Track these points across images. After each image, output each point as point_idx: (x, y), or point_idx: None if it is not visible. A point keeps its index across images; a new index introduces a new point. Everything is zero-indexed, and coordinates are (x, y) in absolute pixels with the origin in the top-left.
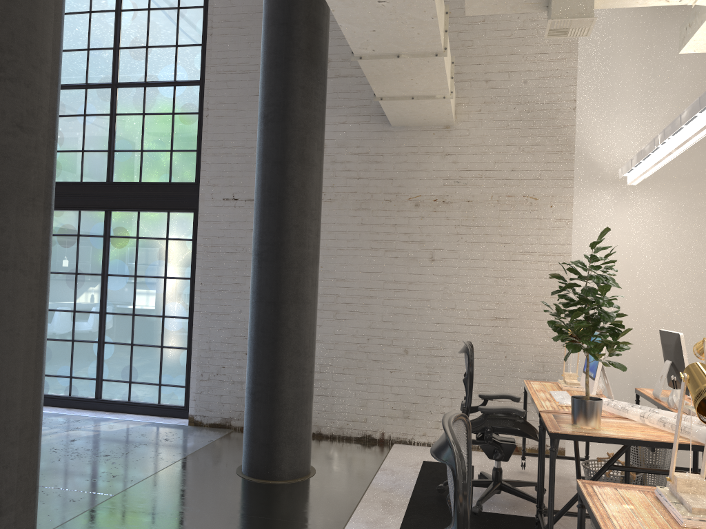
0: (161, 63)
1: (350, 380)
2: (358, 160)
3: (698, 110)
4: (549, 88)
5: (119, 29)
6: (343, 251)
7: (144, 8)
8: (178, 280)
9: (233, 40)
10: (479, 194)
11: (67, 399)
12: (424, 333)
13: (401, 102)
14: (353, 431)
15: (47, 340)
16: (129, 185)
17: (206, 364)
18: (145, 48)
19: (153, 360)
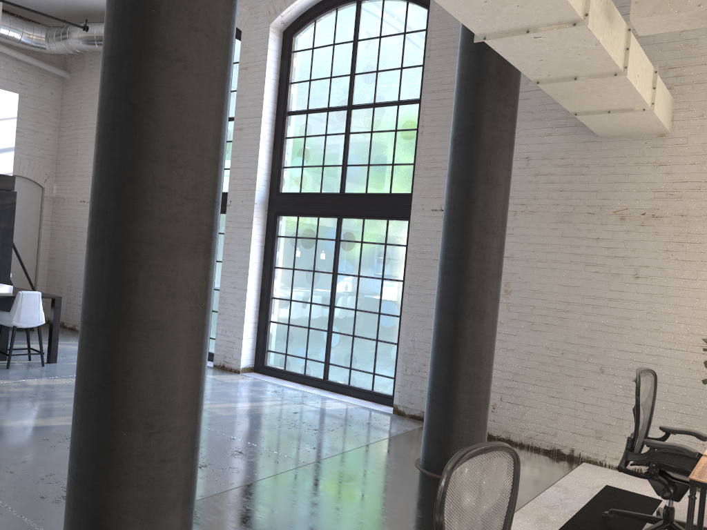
0: (388, 85)
1: (542, 392)
2: (561, 172)
3: None
4: None
5: (355, 57)
6: (542, 263)
7: (376, 36)
8: (393, 282)
9: (447, 61)
10: (695, 208)
11: (302, 376)
12: (622, 353)
13: (599, 115)
14: (542, 443)
15: (290, 326)
16: (357, 196)
17: (410, 361)
18: (375, 72)
19: (369, 351)
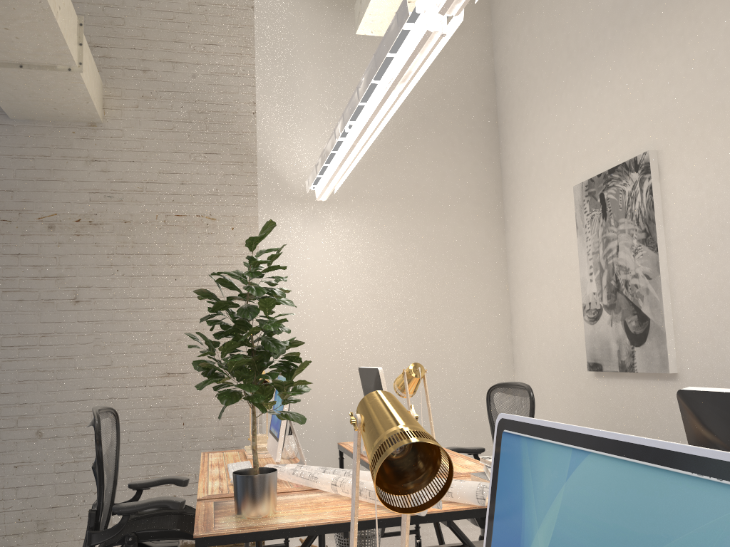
0: None
1: None
2: None
3: (375, 72)
4: (223, 86)
5: None
6: None
7: None
8: None
9: None
10: (140, 213)
11: None
12: (67, 404)
13: (7, 73)
14: None
15: None
16: None
17: None
18: None
19: None
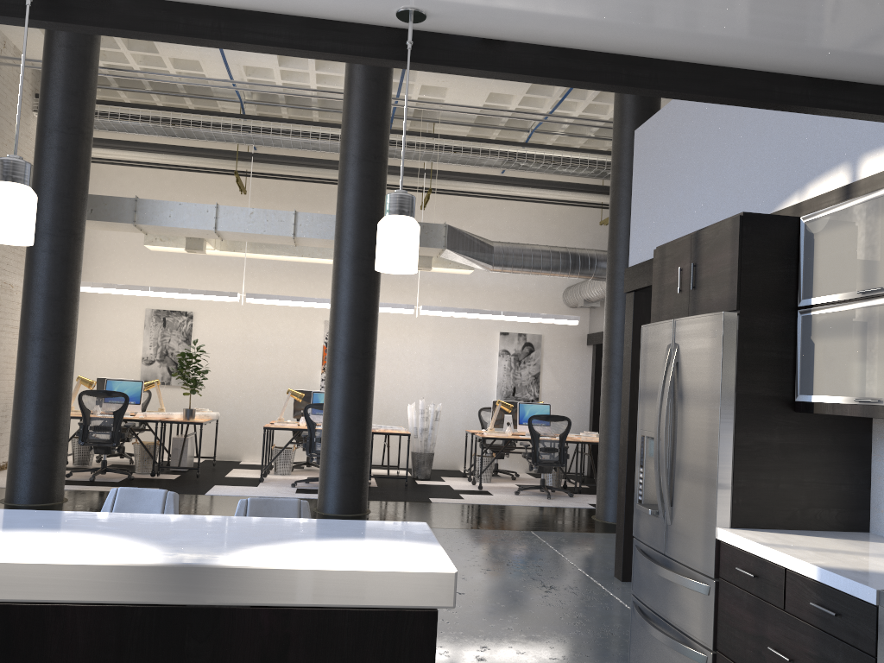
0: None
1: None
2: None
3: (204, 294)
4: None
5: None
6: None
7: None
8: None
9: None
10: None
11: None
12: None
13: None
14: None
15: None
16: None
17: None
18: None
19: None
